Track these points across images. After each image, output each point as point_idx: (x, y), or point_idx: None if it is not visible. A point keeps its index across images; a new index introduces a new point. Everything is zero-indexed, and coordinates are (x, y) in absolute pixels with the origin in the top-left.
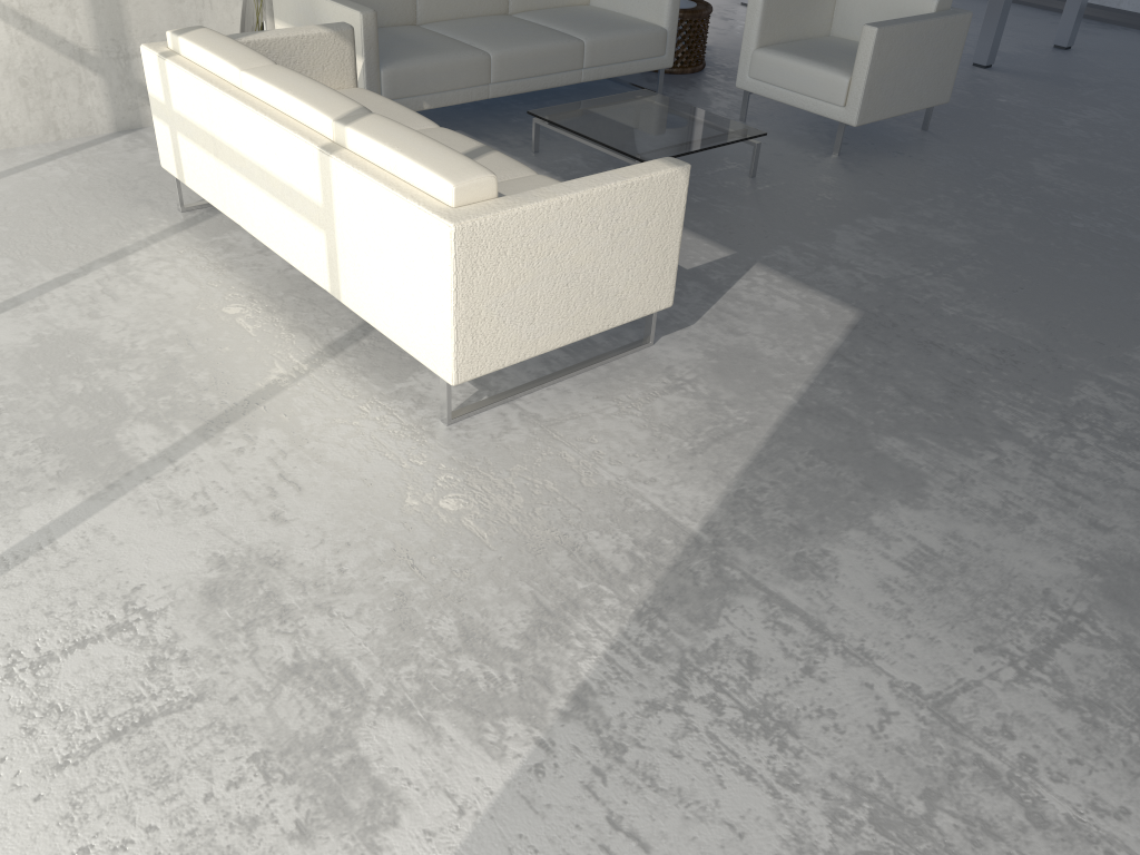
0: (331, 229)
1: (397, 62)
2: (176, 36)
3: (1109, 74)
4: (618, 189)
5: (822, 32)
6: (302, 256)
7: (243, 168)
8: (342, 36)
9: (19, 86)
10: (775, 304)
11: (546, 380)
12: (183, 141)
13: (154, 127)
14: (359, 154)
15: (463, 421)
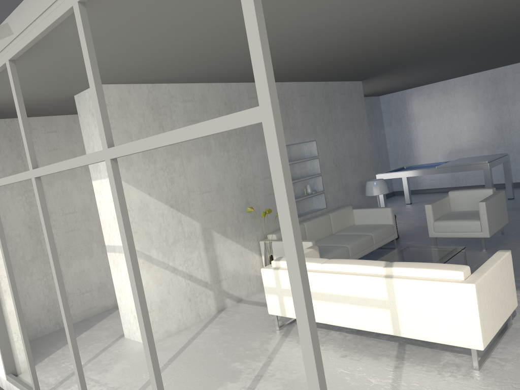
0: (393, 307)
1: (323, 256)
2: (278, 261)
3: None
4: (500, 262)
5: (448, 211)
6: (372, 324)
7: (331, 298)
8: (315, 249)
9: (188, 301)
10: None
11: (493, 345)
12: (287, 299)
13: (229, 306)
14: (401, 275)
15: (482, 367)
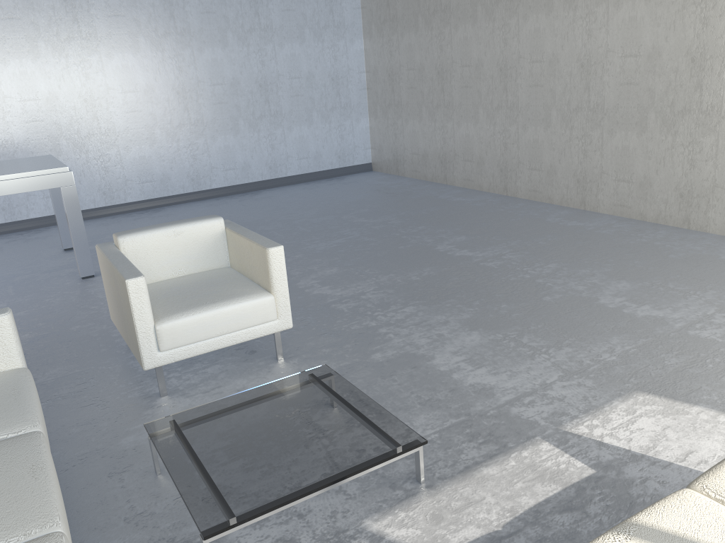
0: None
1: None
2: None
3: None
4: None
5: None
6: None
7: None
8: None
9: None
10: (649, 428)
11: None
12: None
13: None
14: None
15: None
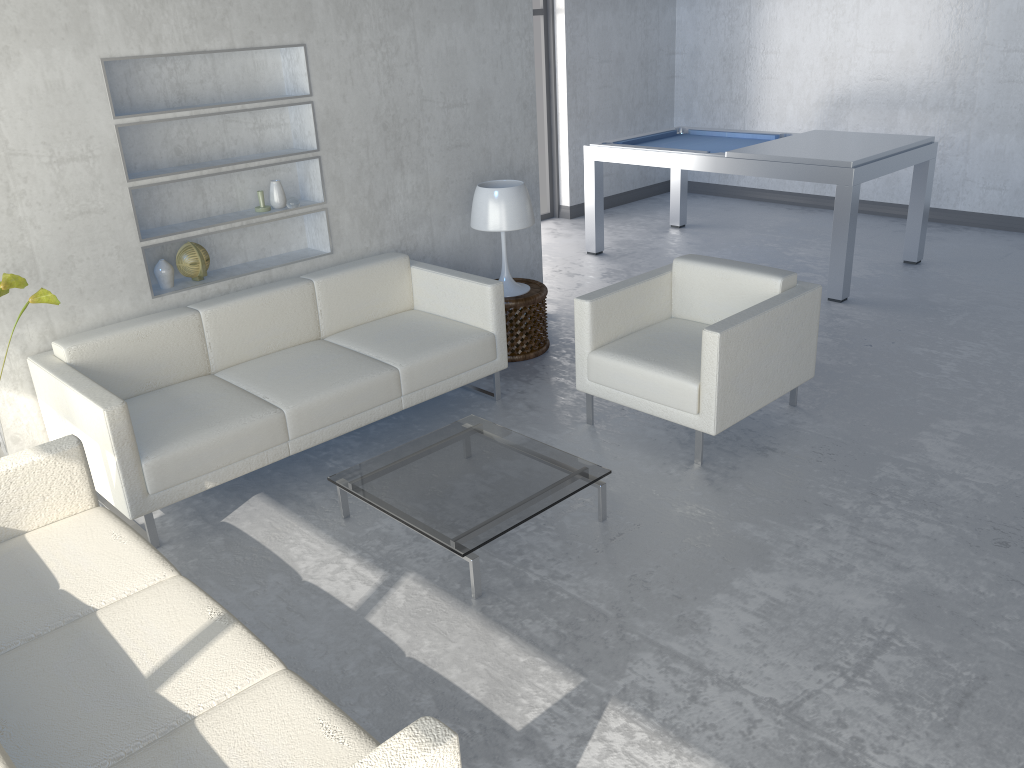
0: None
1: (164, 448)
2: None
3: (968, 290)
4: None
5: (662, 315)
6: None
7: None
8: (65, 456)
9: None
10: None
11: None
12: None
13: None
14: None
15: None
